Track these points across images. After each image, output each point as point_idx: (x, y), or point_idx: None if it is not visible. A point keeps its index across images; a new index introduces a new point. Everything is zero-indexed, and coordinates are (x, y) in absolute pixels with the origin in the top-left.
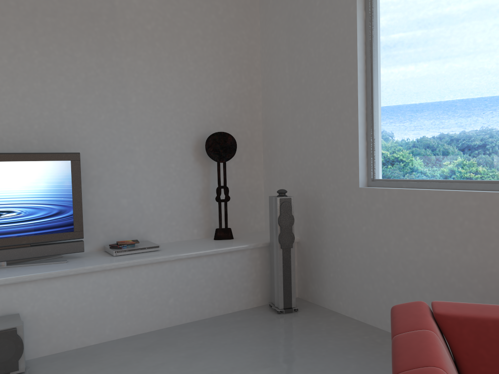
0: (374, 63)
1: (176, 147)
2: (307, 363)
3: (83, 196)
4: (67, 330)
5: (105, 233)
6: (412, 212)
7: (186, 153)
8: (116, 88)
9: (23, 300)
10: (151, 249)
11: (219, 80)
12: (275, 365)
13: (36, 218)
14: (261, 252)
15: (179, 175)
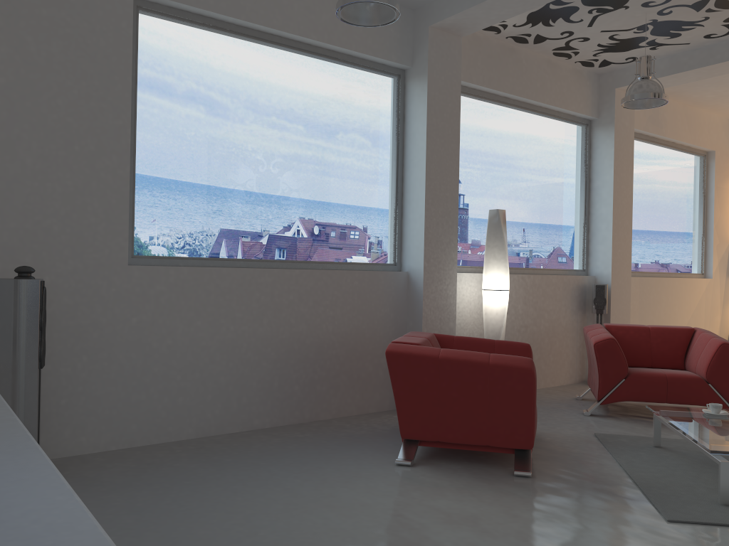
0: (138, 106)
1: None
2: (235, 477)
3: None
4: None
5: None
6: (206, 292)
7: None
8: None
9: None
10: None
11: None
12: (233, 491)
13: None
14: None
15: None
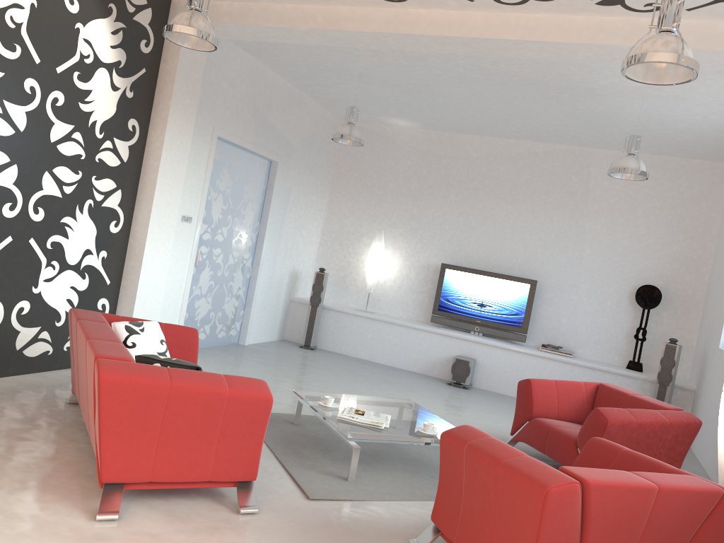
0: None
1: (614, 290)
2: None
3: (536, 309)
4: (497, 380)
5: (545, 337)
6: None
7: (622, 296)
8: (576, 242)
9: (480, 353)
10: (566, 354)
11: (667, 243)
12: None
13: (502, 314)
14: (653, 386)
15: (611, 311)
